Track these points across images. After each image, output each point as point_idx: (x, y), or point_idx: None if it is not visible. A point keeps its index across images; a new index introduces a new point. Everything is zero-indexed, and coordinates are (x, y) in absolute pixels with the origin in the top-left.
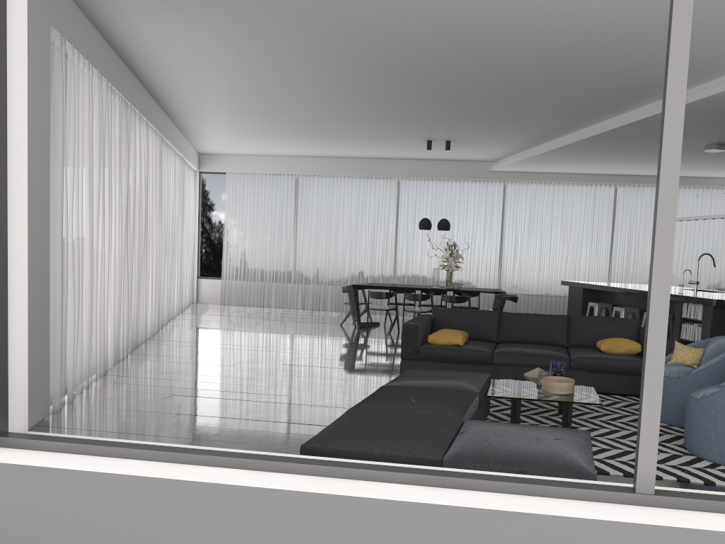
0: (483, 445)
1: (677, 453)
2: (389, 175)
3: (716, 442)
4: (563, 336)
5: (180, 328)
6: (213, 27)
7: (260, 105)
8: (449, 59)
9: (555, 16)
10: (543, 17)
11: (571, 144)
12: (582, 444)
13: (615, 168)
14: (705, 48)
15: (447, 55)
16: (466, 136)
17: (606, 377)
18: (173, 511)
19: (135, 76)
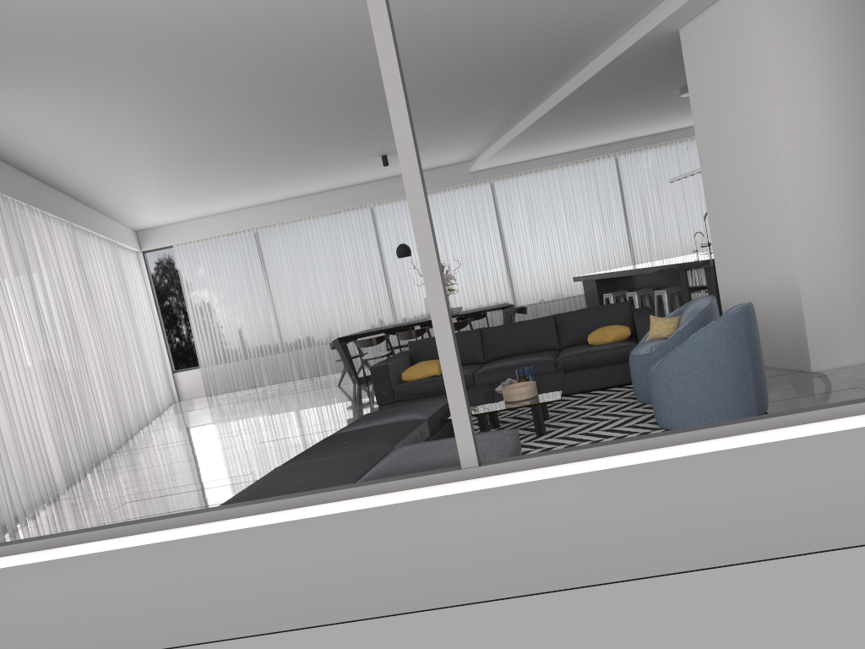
0: (390, 467)
1: (646, 431)
2: (358, 204)
3: (676, 409)
4: (553, 339)
5: (152, 433)
6: (62, 94)
7: (169, 163)
8: (342, 66)
9: None
10: (409, 2)
11: (535, 124)
12: (496, 442)
13: (606, 137)
14: None
15: (336, 64)
16: (421, 141)
17: (598, 371)
18: (65, 600)
19: (10, 165)
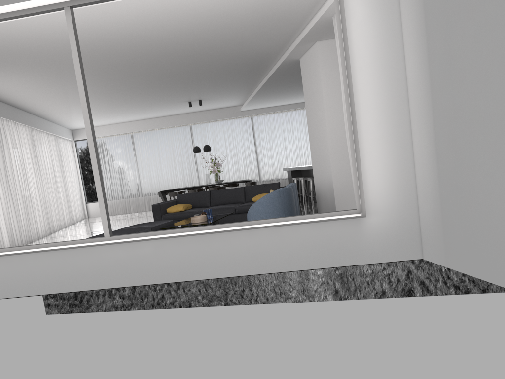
0: None
1: None
2: (183, 123)
3: None
4: (242, 198)
5: (64, 231)
6: (15, 75)
7: (77, 102)
8: (144, 67)
9: (166, 45)
10: (161, 47)
11: (258, 92)
12: None
13: None
14: (256, 44)
15: (140, 66)
16: (206, 96)
17: None
18: None
19: None
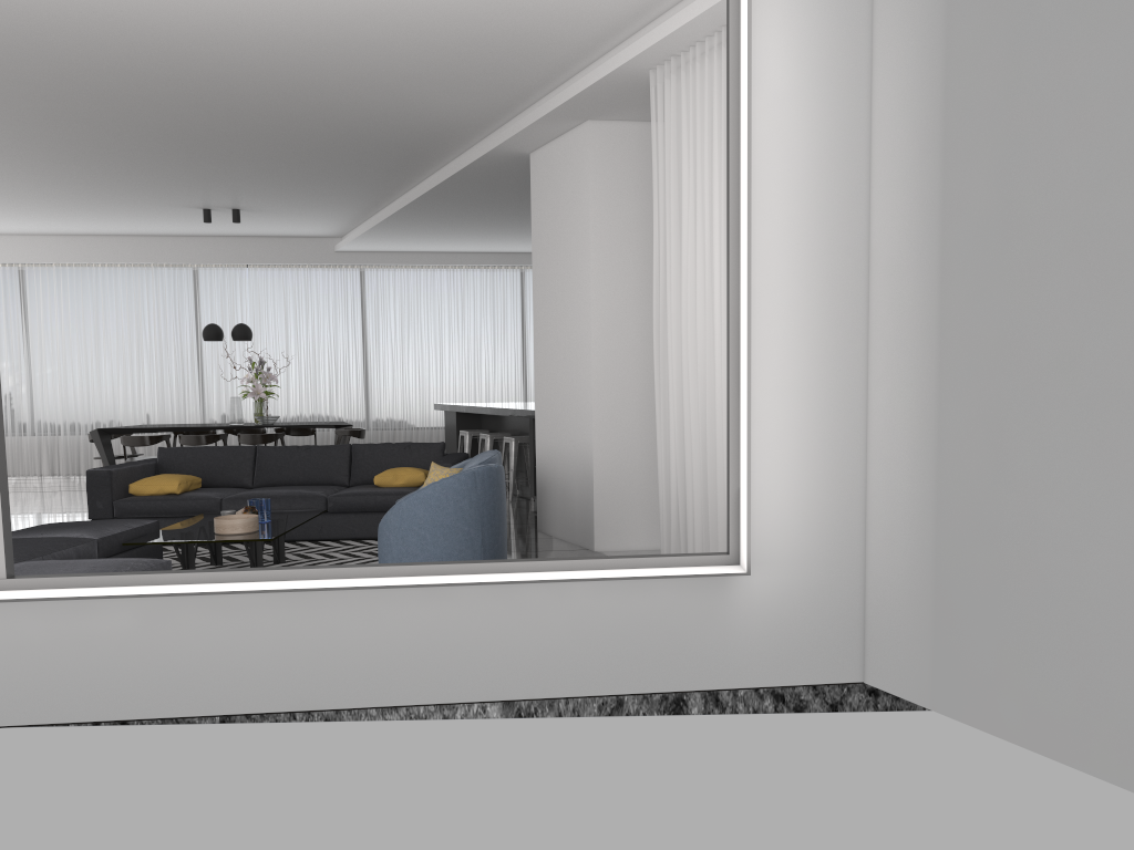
0: None
1: None
2: (177, 261)
3: None
4: (343, 472)
5: None
6: None
7: None
8: (108, 103)
9: (193, 58)
10: (178, 59)
11: (398, 214)
12: (124, 569)
13: (506, 244)
14: (432, 98)
15: (98, 99)
16: (256, 202)
17: (376, 517)
18: None
19: None
